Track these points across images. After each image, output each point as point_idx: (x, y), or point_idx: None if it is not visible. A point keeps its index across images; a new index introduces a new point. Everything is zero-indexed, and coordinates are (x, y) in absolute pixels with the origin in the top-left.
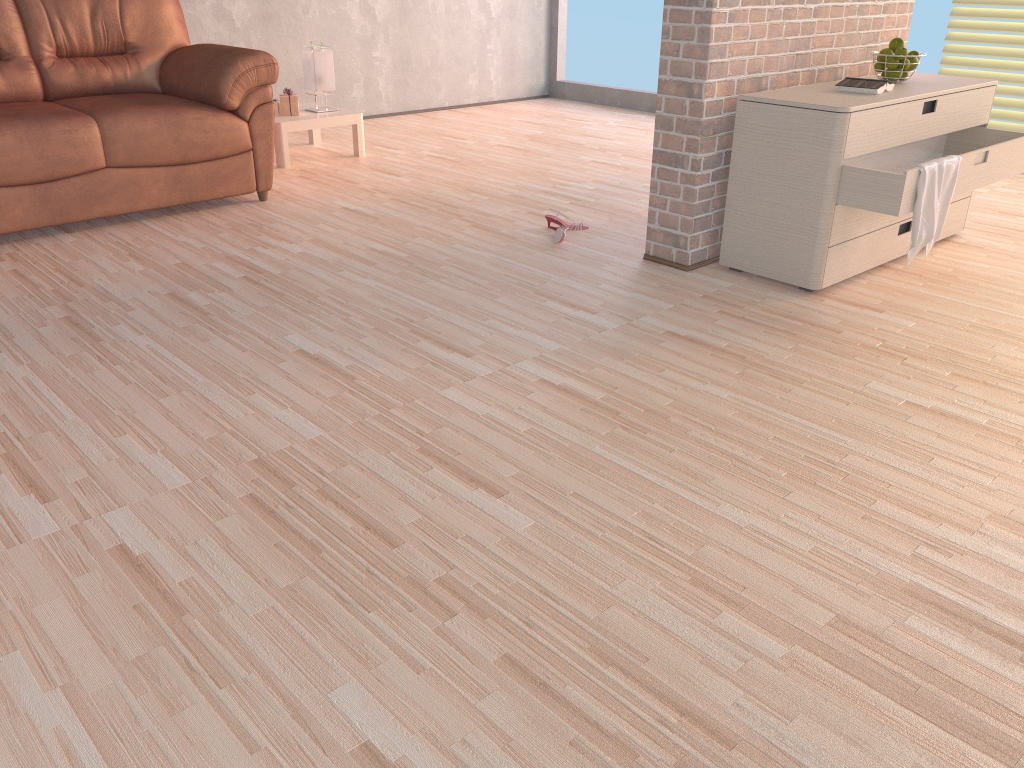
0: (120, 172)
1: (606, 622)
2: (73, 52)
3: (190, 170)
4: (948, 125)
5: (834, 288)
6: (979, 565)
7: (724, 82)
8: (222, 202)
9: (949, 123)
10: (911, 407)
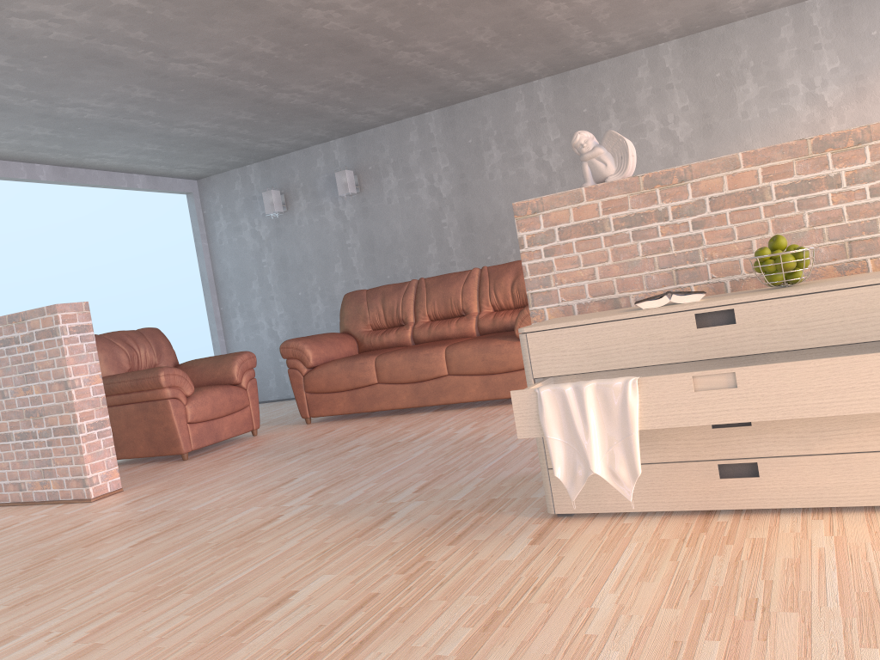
0: (454, 377)
1: (8, 590)
2: (501, 307)
3: (495, 378)
4: (793, 338)
5: (584, 518)
6: (33, 649)
7: (557, 307)
8: None
9: (795, 336)
10: (286, 594)
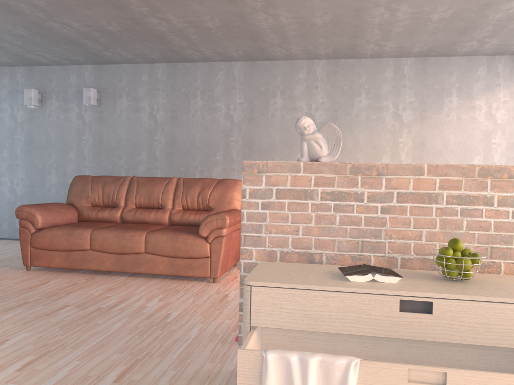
0: (149, 255)
1: None
2: (188, 208)
3: (178, 260)
4: (476, 335)
5: None
6: None
7: (263, 250)
8: (201, 279)
9: (478, 333)
10: None
